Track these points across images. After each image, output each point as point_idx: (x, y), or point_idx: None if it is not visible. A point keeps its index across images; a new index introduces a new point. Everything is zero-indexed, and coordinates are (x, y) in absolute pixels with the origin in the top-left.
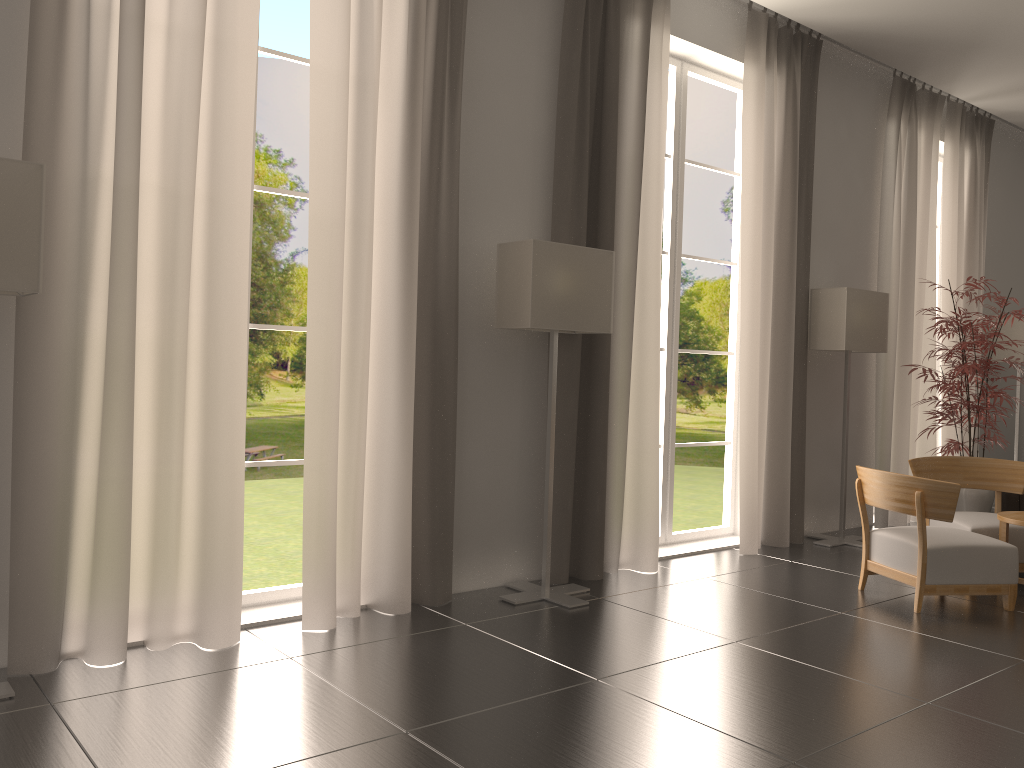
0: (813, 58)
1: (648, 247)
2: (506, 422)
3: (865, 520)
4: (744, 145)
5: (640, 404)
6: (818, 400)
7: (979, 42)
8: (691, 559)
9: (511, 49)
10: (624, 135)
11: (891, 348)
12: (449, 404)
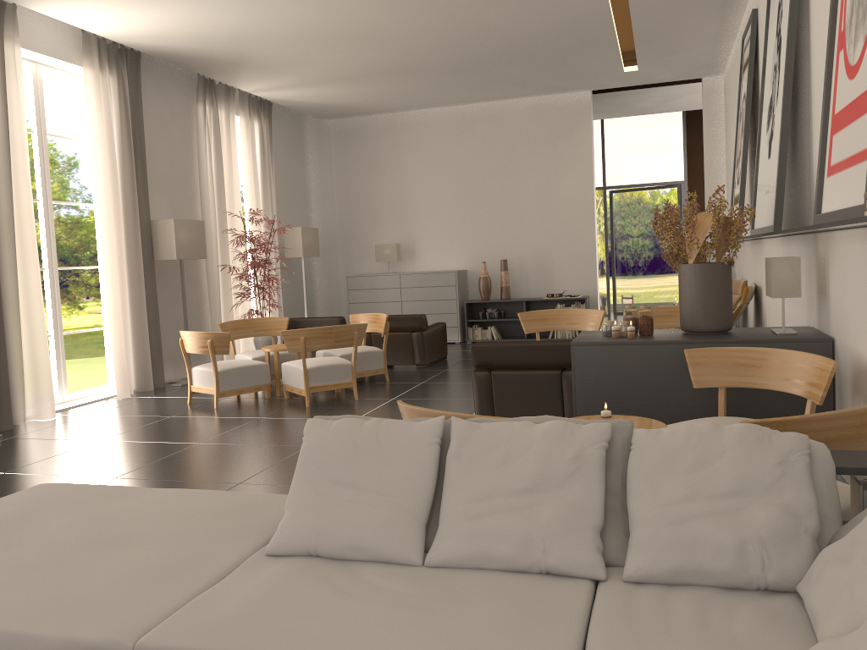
0: (136, 64)
1: (22, 200)
2: None
3: (187, 362)
4: (90, 125)
5: (29, 308)
6: (167, 293)
7: (241, 63)
8: (82, 407)
9: None
10: None
11: (215, 254)
12: None
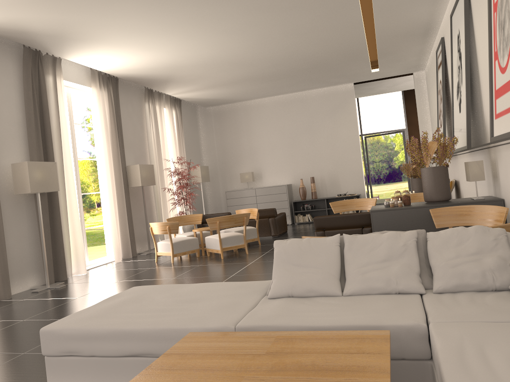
0: (116, 84)
1: (67, 158)
2: (22, 228)
3: (154, 239)
4: (96, 117)
5: (72, 215)
6: (135, 204)
7: (169, 80)
8: (98, 267)
9: (4, 91)
10: (52, 118)
11: (157, 183)
12: (1, 224)
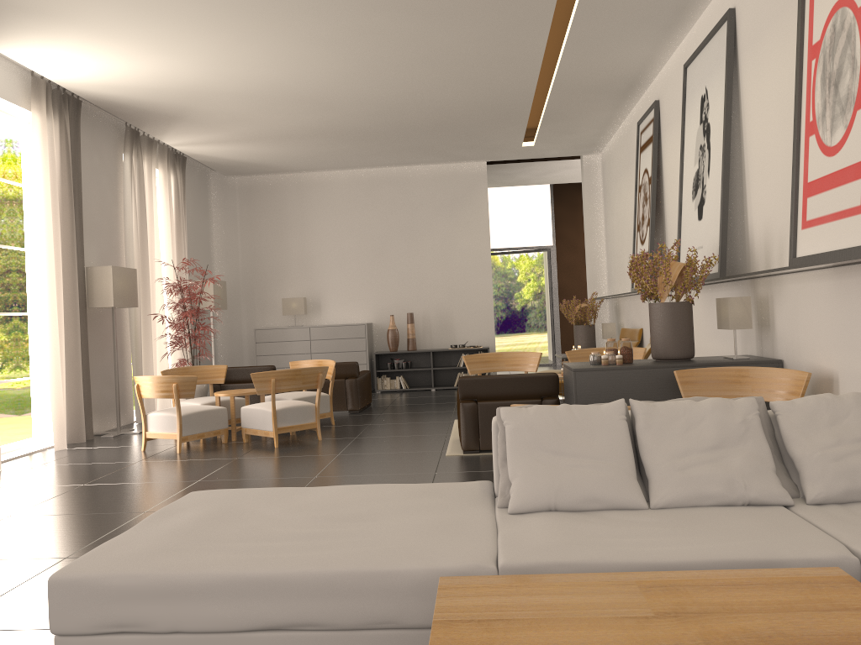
0: (76, 111)
1: None
2: None
3: (143, 408)
4: (36, 169)
5: None
6: (95, 342)
7: (180, 117)
8: (21, 459)
9: None
10: None
11: (138, 304)
12: None
